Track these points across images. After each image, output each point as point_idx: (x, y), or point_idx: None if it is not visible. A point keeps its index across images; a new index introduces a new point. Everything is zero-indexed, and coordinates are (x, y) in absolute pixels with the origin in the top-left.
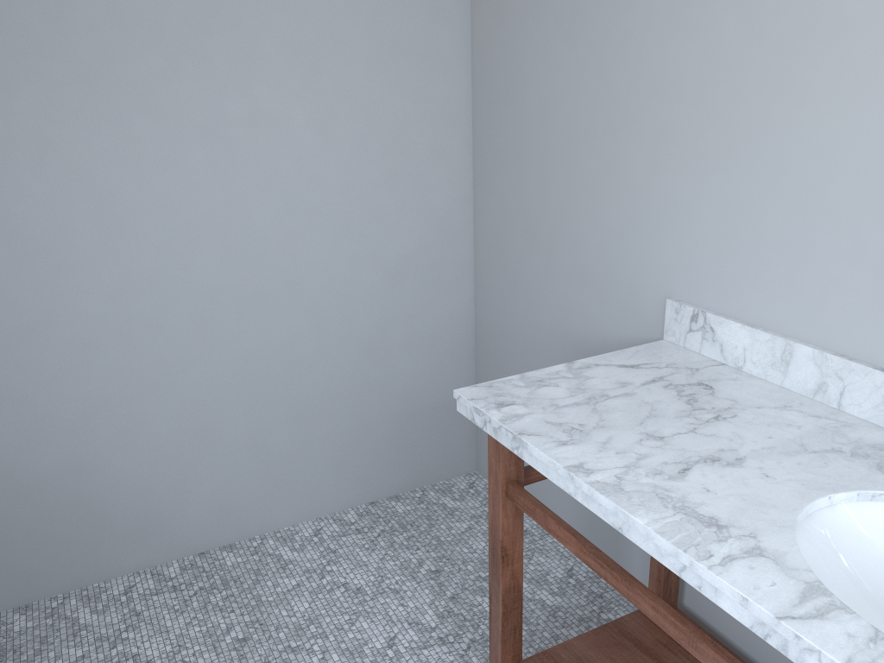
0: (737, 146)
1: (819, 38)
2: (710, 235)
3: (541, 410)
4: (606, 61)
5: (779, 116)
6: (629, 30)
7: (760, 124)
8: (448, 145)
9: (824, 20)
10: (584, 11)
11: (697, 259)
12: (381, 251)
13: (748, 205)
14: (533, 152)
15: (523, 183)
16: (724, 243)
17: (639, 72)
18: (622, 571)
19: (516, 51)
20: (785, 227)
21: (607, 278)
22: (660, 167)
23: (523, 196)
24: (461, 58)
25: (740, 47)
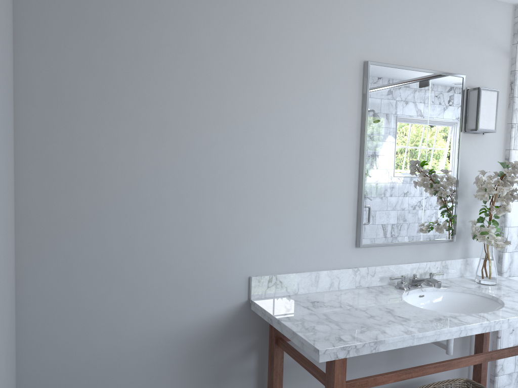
0: (282, 196)
1: (314, 153)
2: (271, 238)
3: (346, 332)
4: (192, 155)
5: (301, 182)
6: (211, 140)
7: (292, 186)
8: (12, 219)
9: (315, 147)
10: (170, 125)
11: (264, 251)
12: (5, 336)
13: (289, 221)
14: (114, 214)
15: (102, 238)
16: (279, 240)
17: (220, 162)
18: (416, 367)
19: (91, 142)
20: (307, 226)
21: (199, 281)
22: (238, 210)
23: (102, 248)
24: (13, 143)
25: (280, 154)
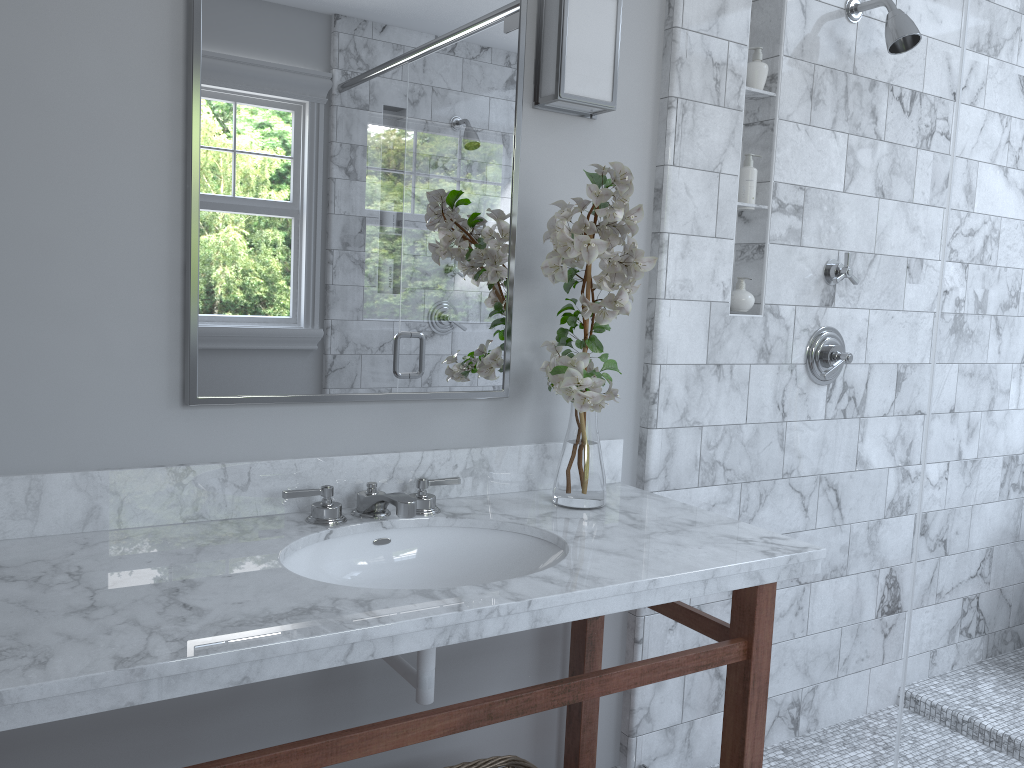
0: None
1: (8, 112)
2: None
3: None
4: None
5: None
6: None
7: None
8: None
9: (11, 92)
10: None
11: None
12: None
13: None
14: None
15: None
16: None
17: None
18: (198, 767)
19: None
20: None
21: None
22: None
23: None
24: None
25: None
